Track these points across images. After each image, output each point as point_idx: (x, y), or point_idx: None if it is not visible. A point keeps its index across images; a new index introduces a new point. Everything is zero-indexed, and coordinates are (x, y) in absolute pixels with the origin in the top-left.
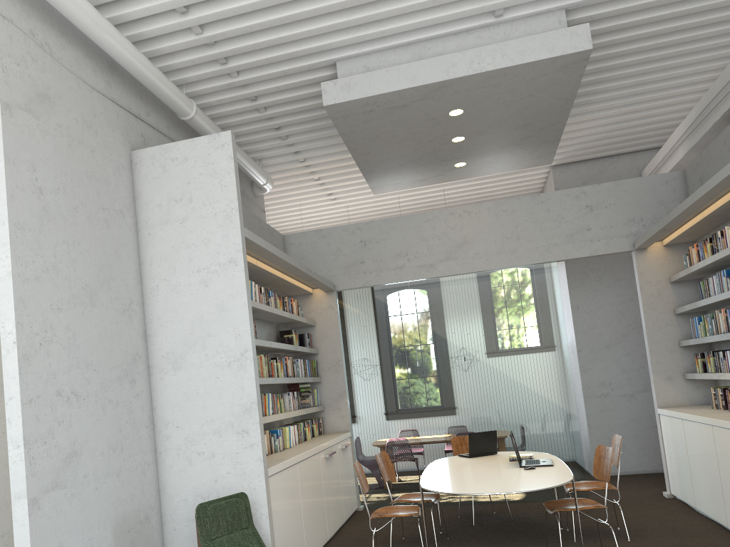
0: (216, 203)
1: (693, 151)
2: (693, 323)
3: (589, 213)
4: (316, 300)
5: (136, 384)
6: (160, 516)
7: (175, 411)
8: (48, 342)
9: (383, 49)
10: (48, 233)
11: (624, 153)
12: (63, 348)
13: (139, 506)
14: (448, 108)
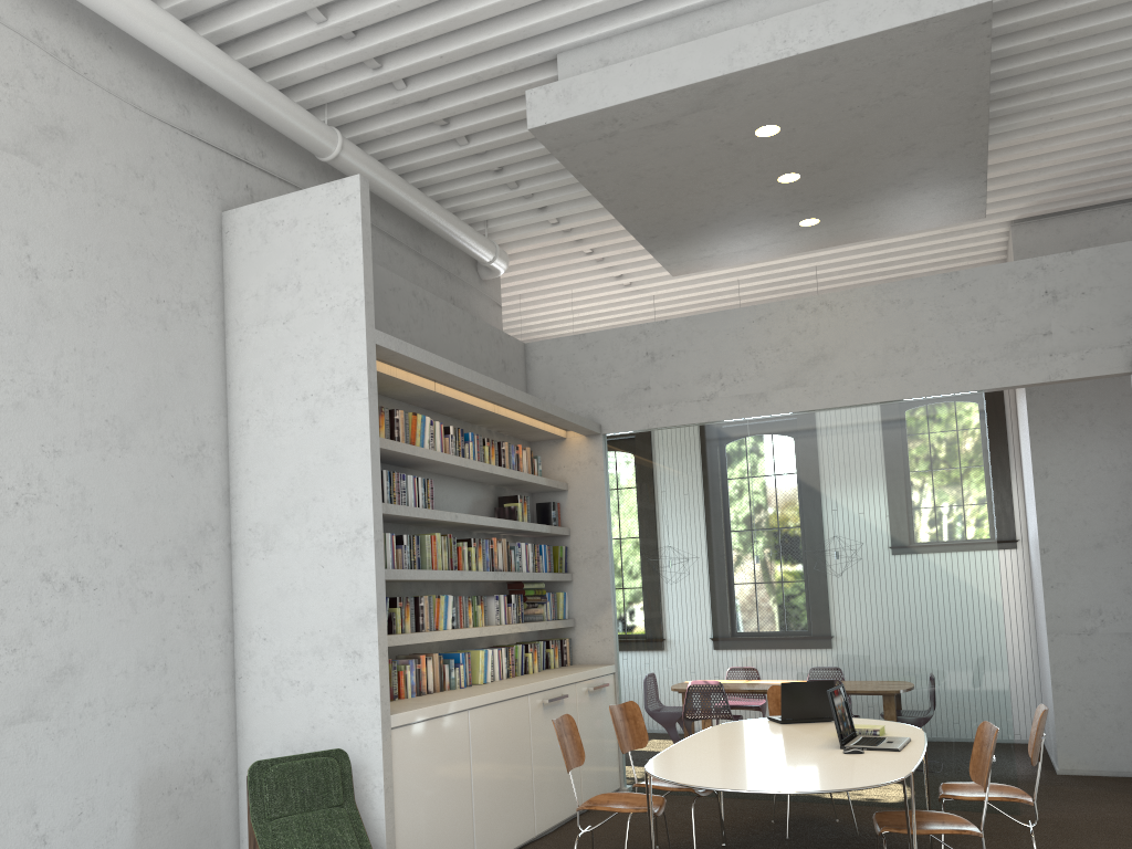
0: (333, 291)
1: None
2: None
3: (1049, 304)
4: (571, 450)
5: (203, 571)
6: (235, 773)
7: (263, 615)
8: (31, 502)
9: (633, 28)
10: (44, 337)
11: None
12: (60, 511)
13: (193, 756)
14: (749, 124)
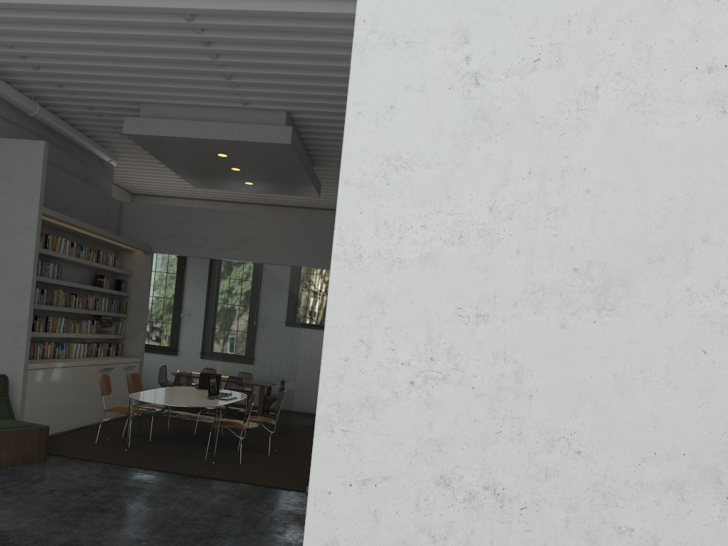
0: (26, 187)
1: None
2: None
3: None
4: (136, 257)
5: None
6: None
7: None
8: None
9: (172, 104)
10: None
11: None
12: None
13: None
14: (215, 152)
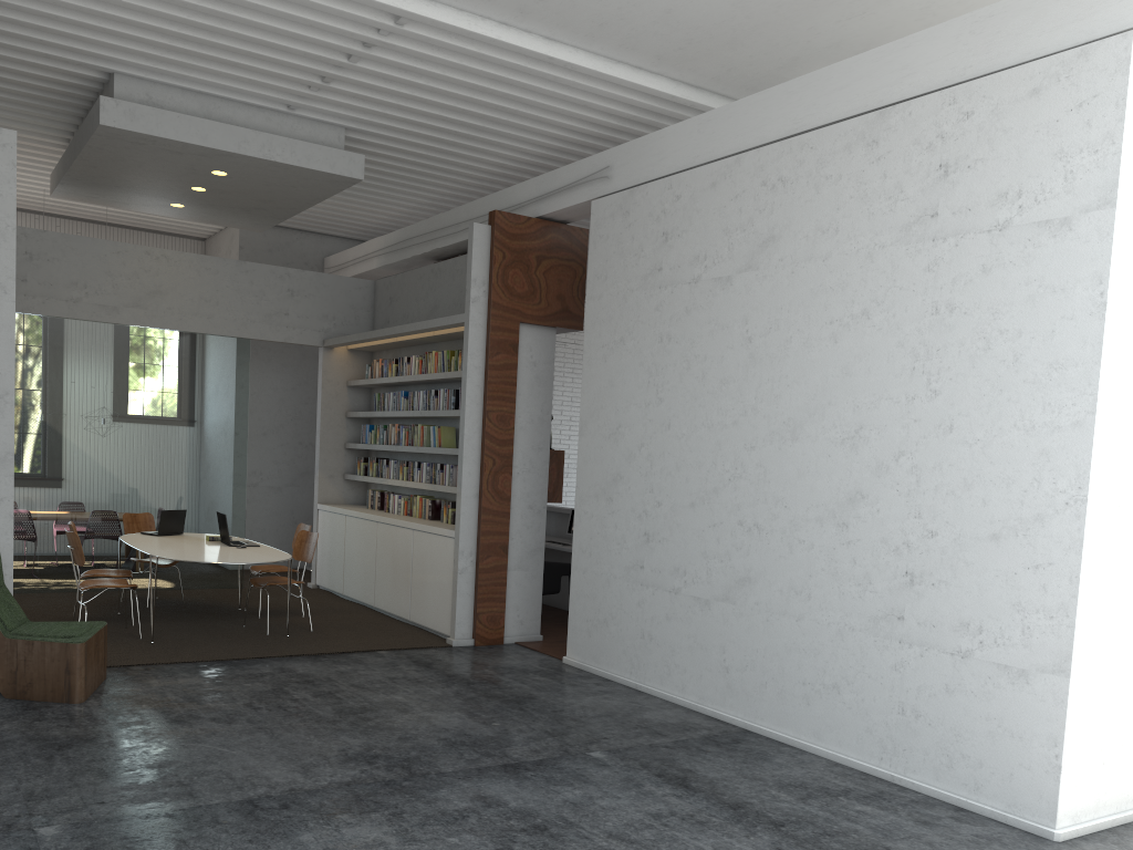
0: None
1: (386, 267)
2: (365, 429)
3: (290, 297)
4: None
5: None
6: None
7: None
8: None
9: (172, 85)
10: None
11: (313, 231)
12: None
13: None
14: (216, 168)
